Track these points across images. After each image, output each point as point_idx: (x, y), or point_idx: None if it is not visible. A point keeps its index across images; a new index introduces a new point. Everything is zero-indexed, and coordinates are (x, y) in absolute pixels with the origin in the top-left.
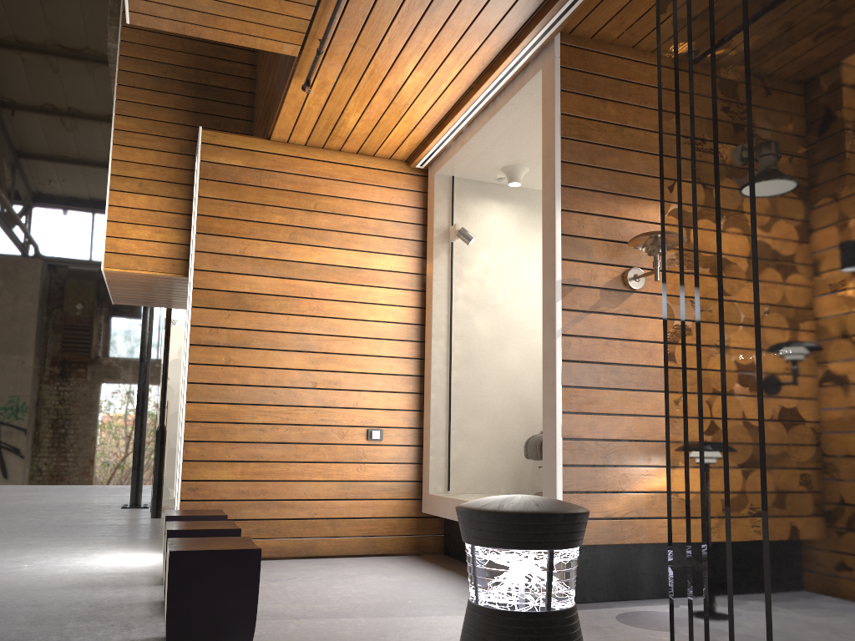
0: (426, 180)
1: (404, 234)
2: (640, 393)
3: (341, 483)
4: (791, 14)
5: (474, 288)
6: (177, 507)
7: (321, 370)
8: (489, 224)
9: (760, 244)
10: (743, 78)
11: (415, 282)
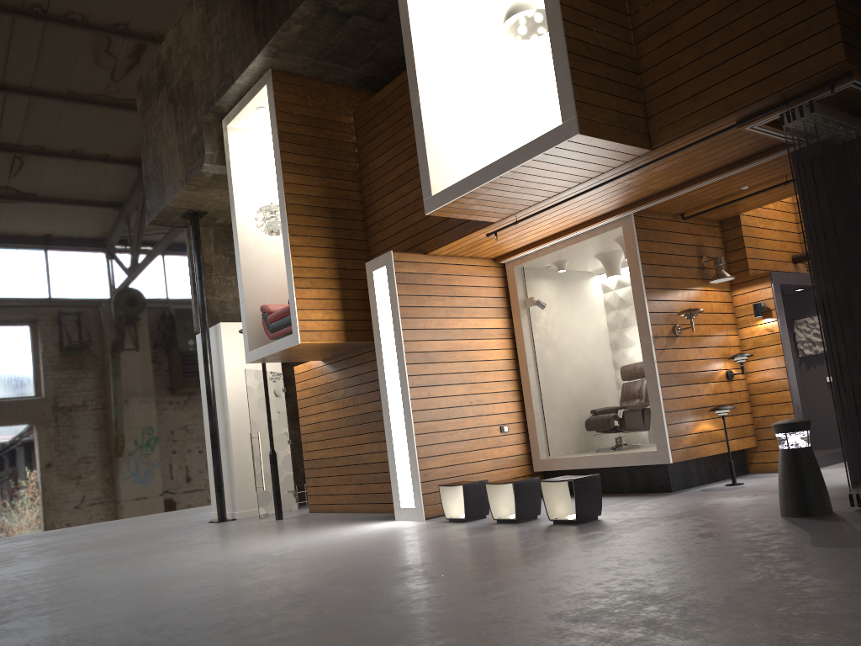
0: (503, 269)
1: (498, 304)
2: (687, 386)
3: (493, 460)
4: (853, 296)
5: (542, 334)
6: (419, 486)
7: (473, 393)
8: (543, 293)
9: (858, 352)
10: (842, 309)
11: (508, 333)
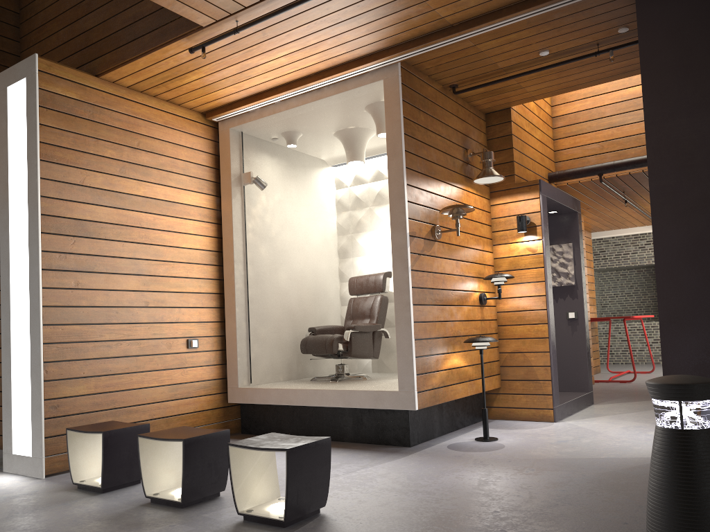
0: (216, 131)
1: (203, 175)
2: (441, 307)
3: (171, 386)
4: None
5: (258, 223)
6: (42, 425)
7: (151, 290)
8: (265, 173)
9: None
10: None
11: (213, 216)
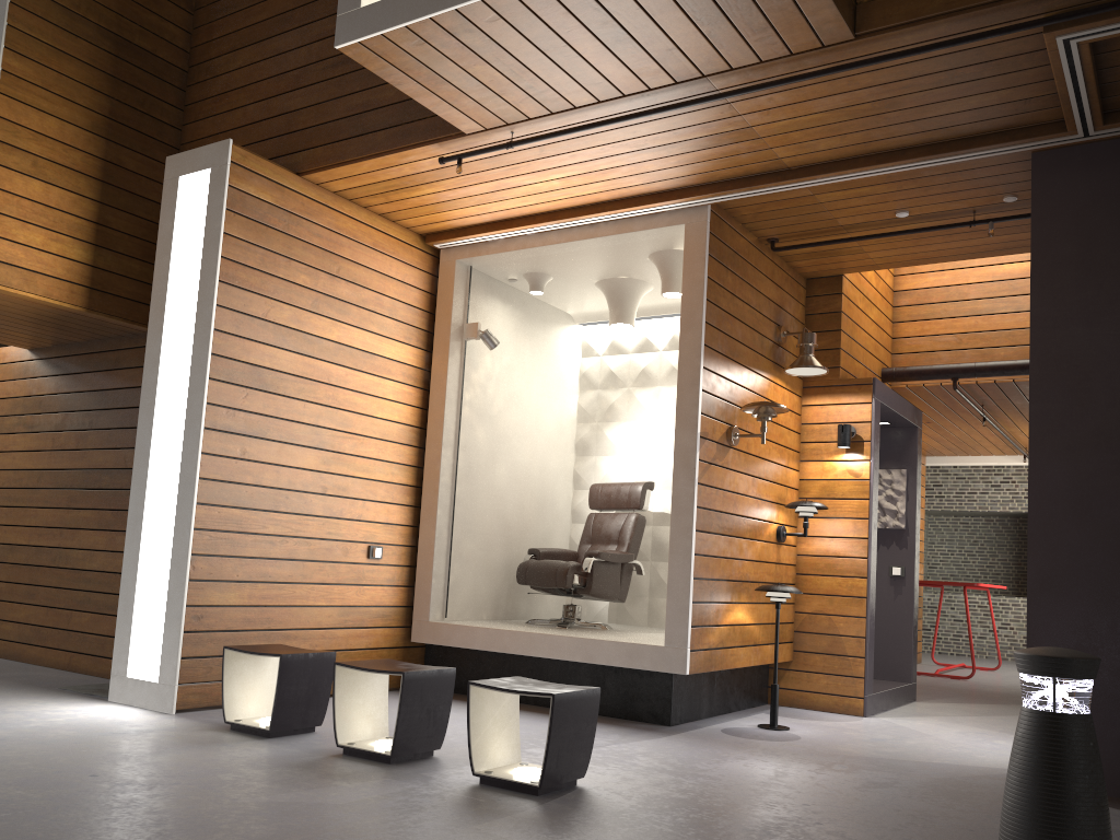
0: (435, 261)
1: (414, 320)
2: (729, 538)
3: (342, 609)
4: None
5: (478, 395)
6: (180, 640)
7: (332, 472)
8: (493, 325)
9: None
10: None
11: (419, 378)
